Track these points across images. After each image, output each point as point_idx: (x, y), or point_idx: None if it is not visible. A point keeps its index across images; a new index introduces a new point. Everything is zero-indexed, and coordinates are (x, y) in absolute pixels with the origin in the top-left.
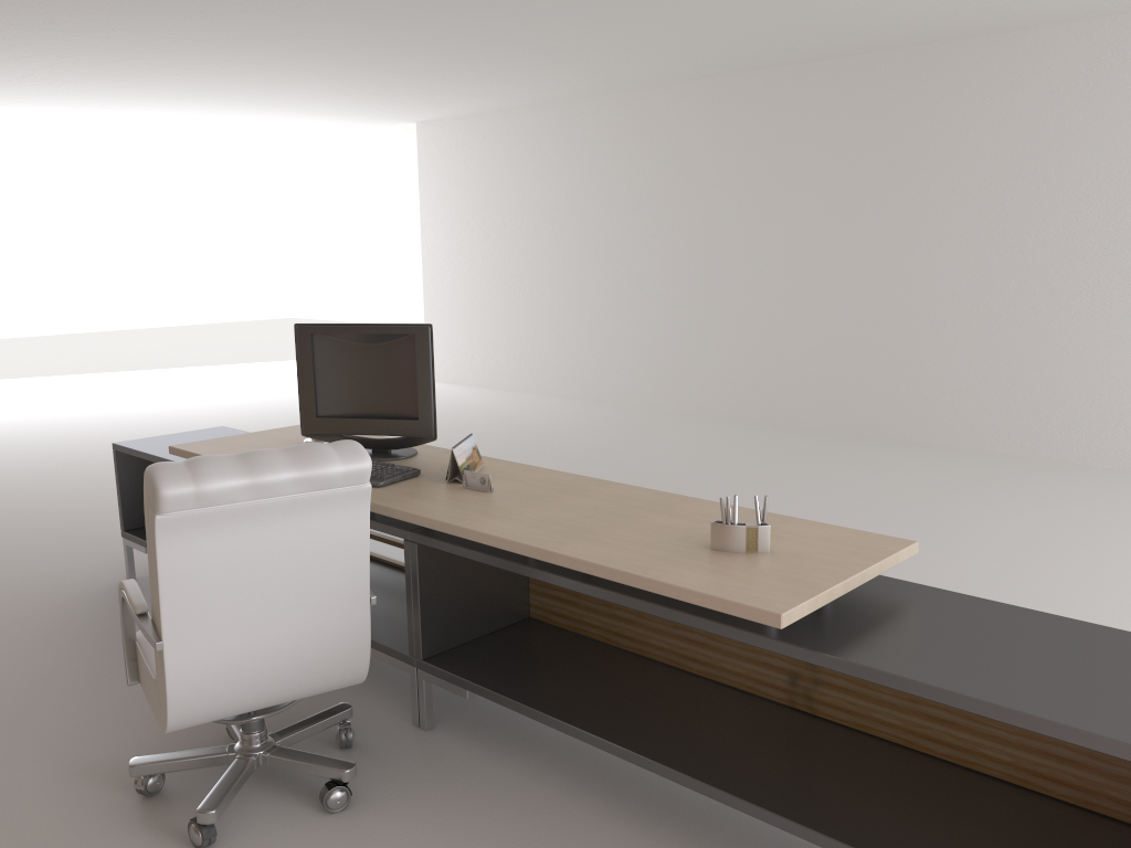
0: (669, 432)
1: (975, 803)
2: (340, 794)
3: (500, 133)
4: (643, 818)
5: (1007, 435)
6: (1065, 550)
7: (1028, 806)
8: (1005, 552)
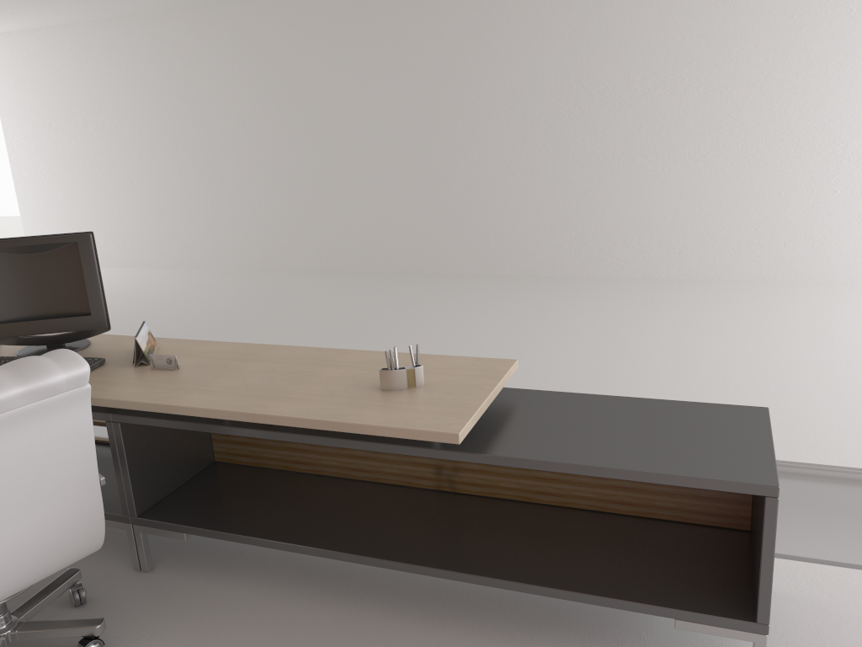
0: (260, 287)
1: (579, 530)
2: (95, 646)
3: (71, 45)
4: (348, 597)
5: (502, 261)
6: (559, 338)
7: (610, 524)
8: (524, 346)
